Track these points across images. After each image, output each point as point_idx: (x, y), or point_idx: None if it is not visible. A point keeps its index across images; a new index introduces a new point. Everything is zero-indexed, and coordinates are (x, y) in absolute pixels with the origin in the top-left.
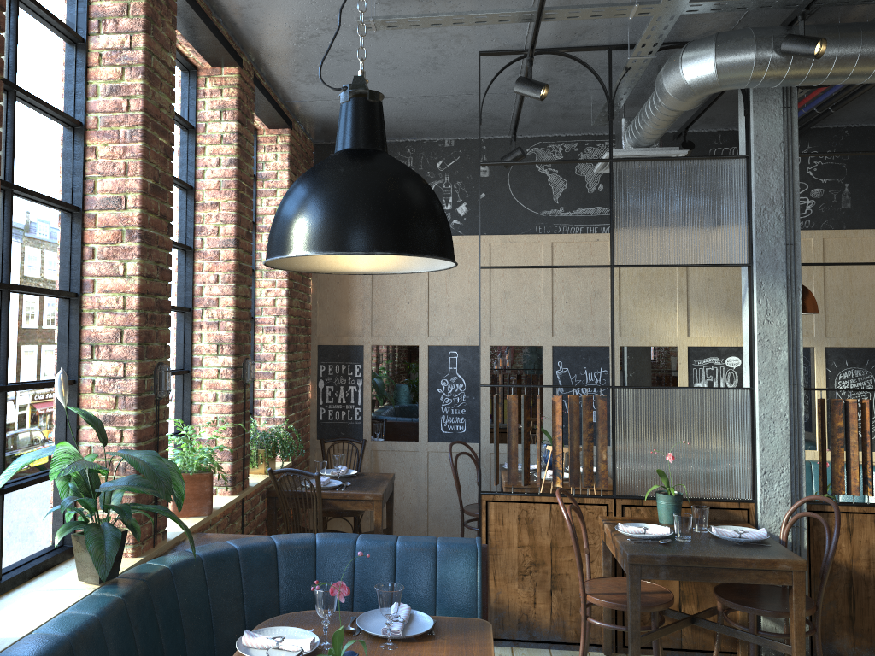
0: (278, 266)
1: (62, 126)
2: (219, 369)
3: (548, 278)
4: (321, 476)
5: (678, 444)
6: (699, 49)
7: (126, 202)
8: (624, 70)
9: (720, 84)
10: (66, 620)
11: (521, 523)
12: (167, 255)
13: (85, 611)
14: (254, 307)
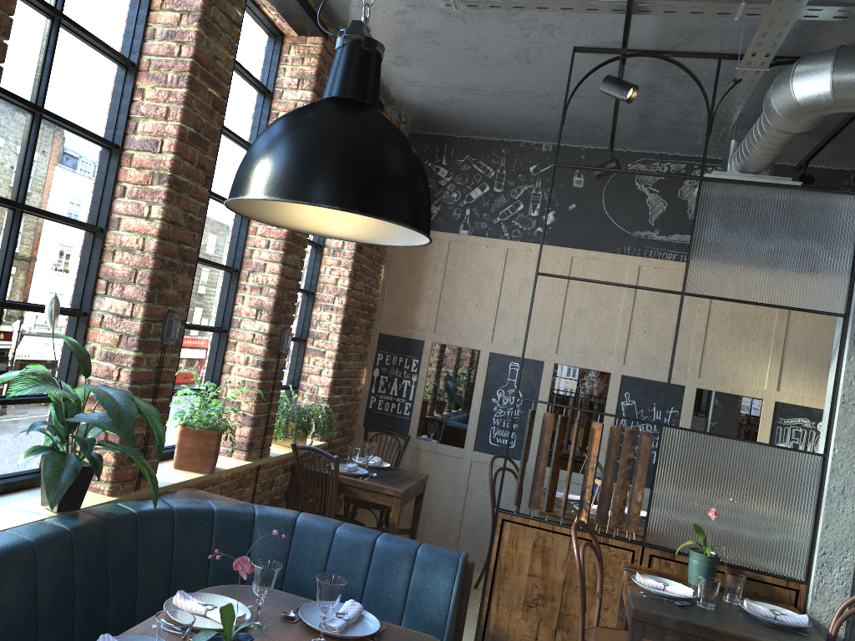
0: (251, 216)
1: (113, 64)
2: (254, 334)
3: (628, 303)
4: (352, 462)
5: (726, 501)
6: (815, 63)
7: (162, 146)
8: (732, 82)
9: (835, 105)
10: None
11: (536, 550)
12: (200, 207)
13: (24, 534)
14: (316, 283)
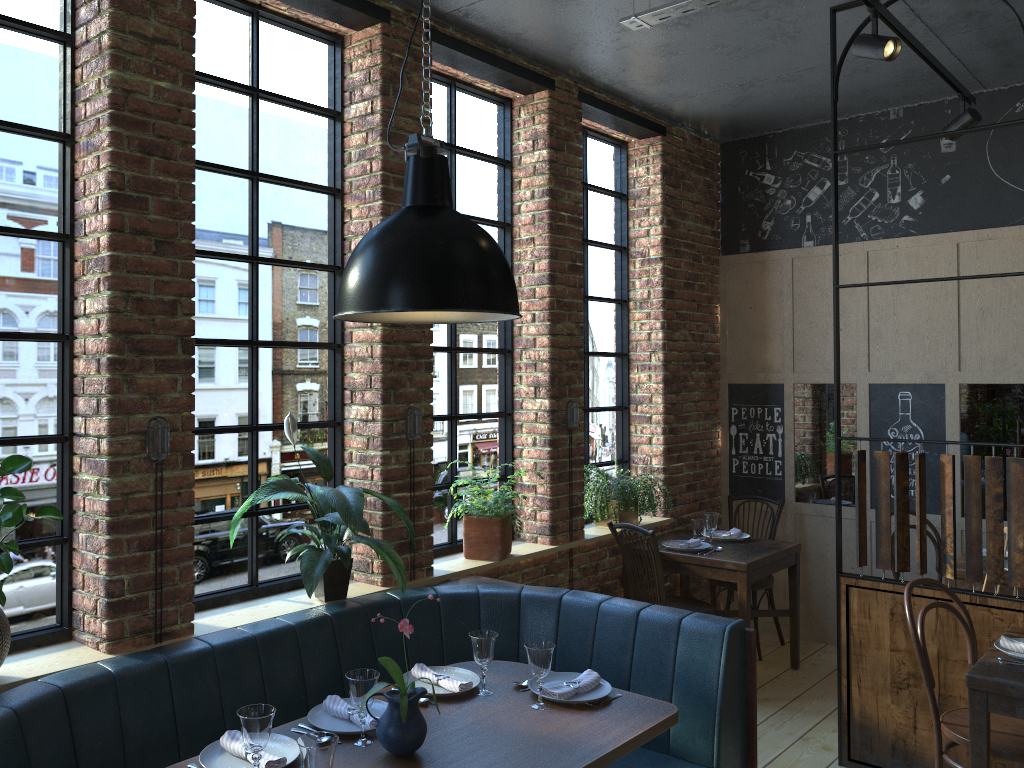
0: (382, 321)
1: (320, 196)
2: (537, 412)
3: None
4: (698, 537)
5: None
6: None
7: None
8: None
9: None
10: (267, 623)
11: (895, 619)
12: None
13: (288, 619)
14: (627, 343)
